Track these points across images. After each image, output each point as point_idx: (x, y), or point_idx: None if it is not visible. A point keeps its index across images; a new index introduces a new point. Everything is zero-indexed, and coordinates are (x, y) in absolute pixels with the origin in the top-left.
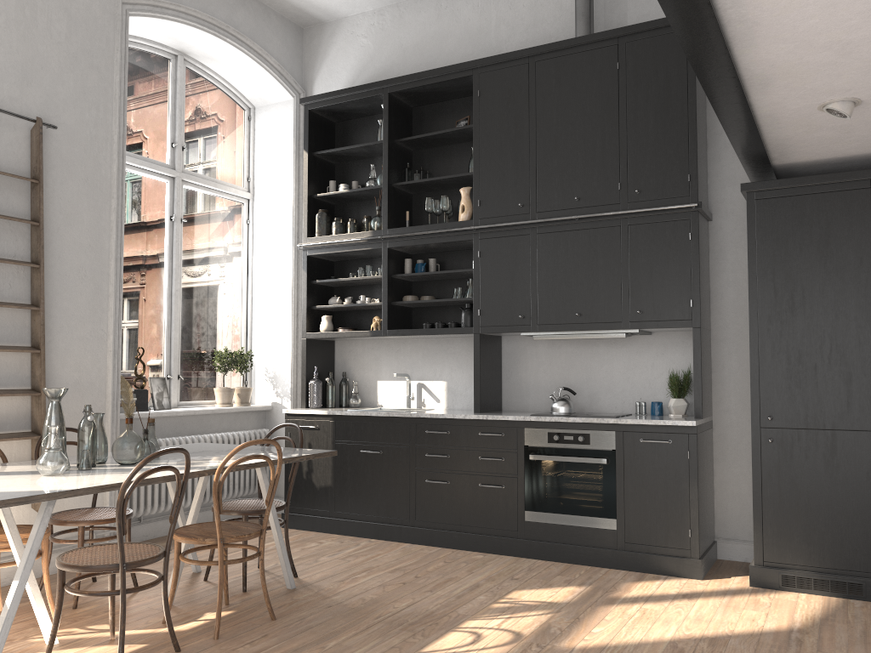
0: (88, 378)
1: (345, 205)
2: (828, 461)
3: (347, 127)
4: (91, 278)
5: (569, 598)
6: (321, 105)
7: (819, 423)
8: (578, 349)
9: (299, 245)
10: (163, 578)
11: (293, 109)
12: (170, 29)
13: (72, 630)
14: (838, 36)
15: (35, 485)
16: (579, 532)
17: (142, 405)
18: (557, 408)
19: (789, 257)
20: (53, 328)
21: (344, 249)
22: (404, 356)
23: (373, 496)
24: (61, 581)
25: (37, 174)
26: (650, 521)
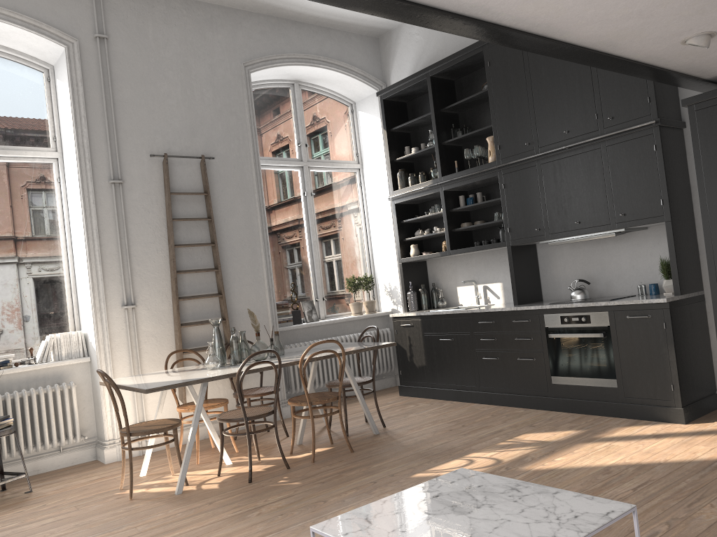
0: (255, 308)
1: (420, 161)
2: None
3: (414, 104)
4: (249, 245)
5: (560, 438)
6: (389, 95)
7: None
8: (593, 247)
9: (388, 197)
10: (274, 426)
11: (377, 99)
12: (281, 70)
13: (242, 457)
14: (625, 12)
15: (197, 375)
16: (591, 390)
17: (298, 320)
18: (573, 296)
19: None
20: (229, 280)
21: (416, 196)
22: (472, 267)
23: (452, 371)
24: (221, 428)
25: (206, 189)
26: (641, 380)
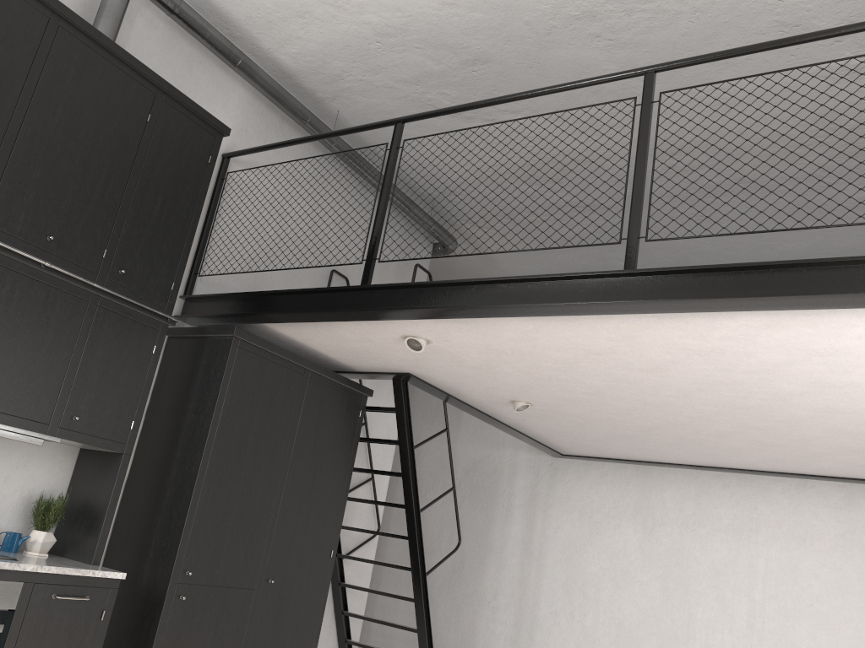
0: None
1: None
2: (217, 618)
3: None
4: None
5: None
6: None
7: (221, 580)
8: None
9: None
10: None
11: None
12: None
13: None
14: (542, 338)
15: None
16: None
17: None
18: None
19: (245, 412)
20: None
21: None
22: None
23: None
24: None
25: None
26: None
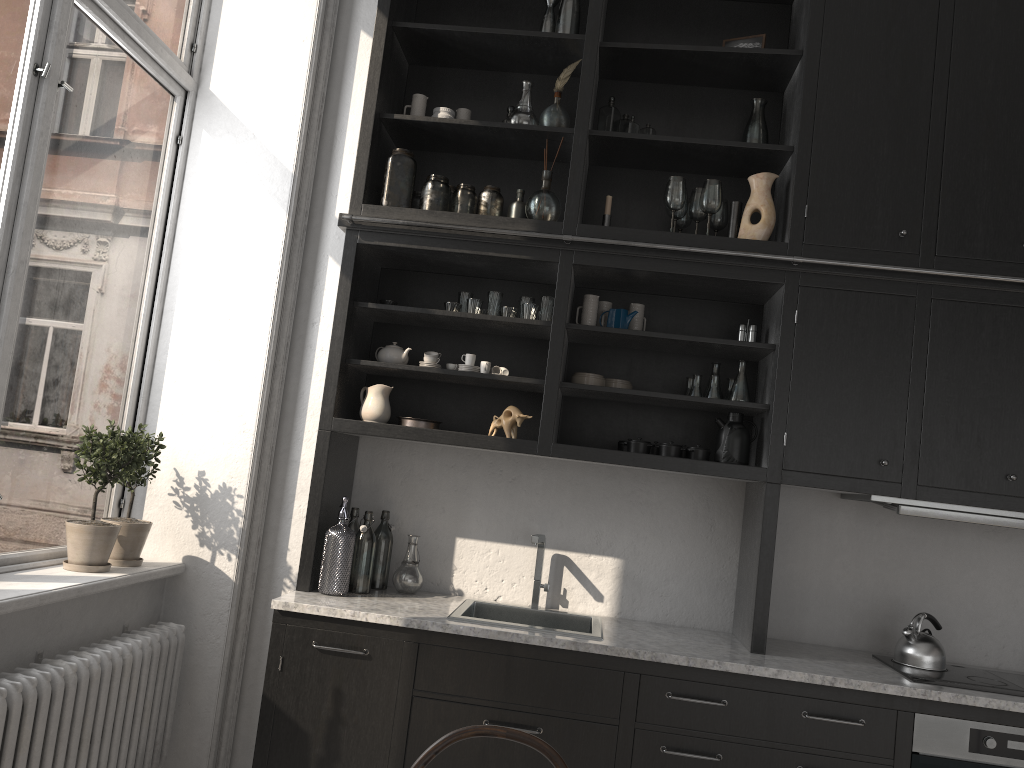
0: None
1: (425, 155)
2: None
3: None
4: None
5: None
6: None
7: None
8: (920, 531)
9: (349, 216)
10: None
11: None
12: None
13: None
14: None
15: None
16: None
17: None
18: (926, 659)
19: None
20: None
21: (458, 247)
22: (528, 494)
23: None
24: None
25: None
26: None
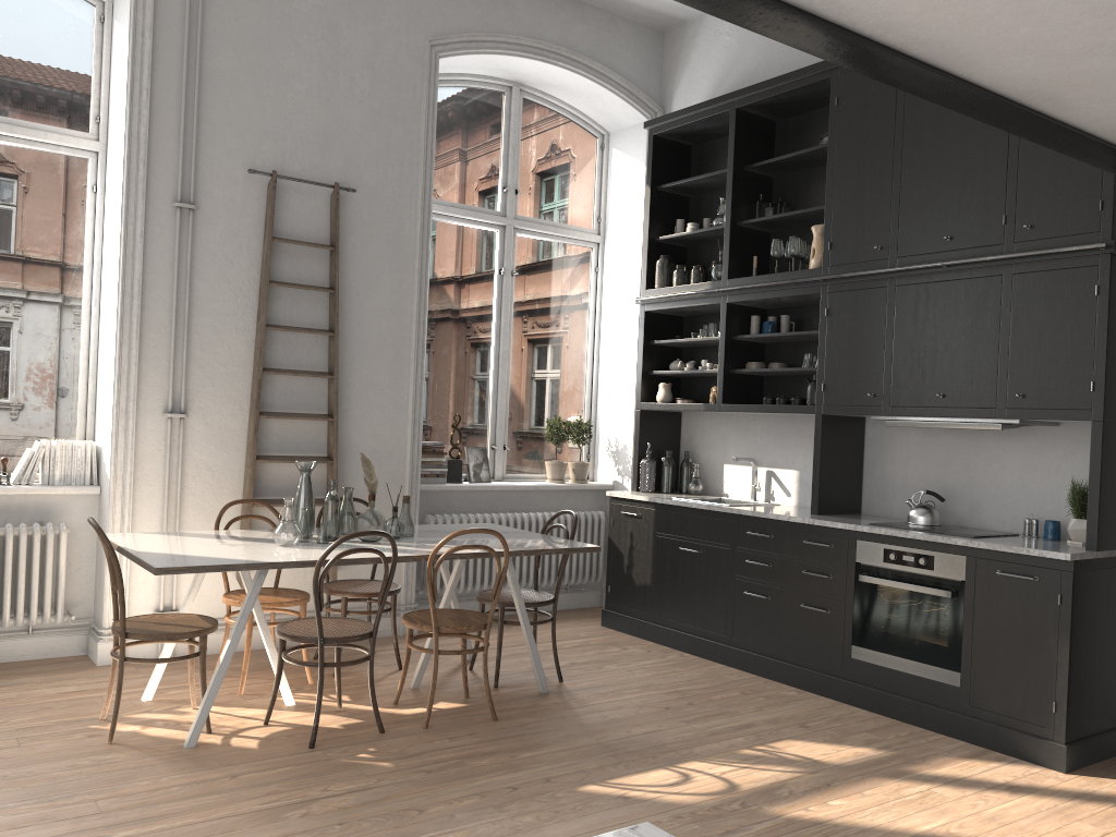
0: (386, 447)
1: (698, 247)
2: None
3: (704, 150)
4: (391, 344)
5: (847, 760)
6: (665, 129)
7: None
8: (960, 439)
9: (635, 299)
10: (369, 658)
11: (646, 132)
12: (493, 62)
13: (315, 695)
14: (1089, 40)
15: (254, 554)
16: (914, 683)
17: (456, 477)
18: (913, 518)
19: None
20: (350, 396)
21: (681, 304)
22: (753, 436)
23: (691, 602)
24: (281, 646)
25: (333, 241)
26: (1002, 683)
